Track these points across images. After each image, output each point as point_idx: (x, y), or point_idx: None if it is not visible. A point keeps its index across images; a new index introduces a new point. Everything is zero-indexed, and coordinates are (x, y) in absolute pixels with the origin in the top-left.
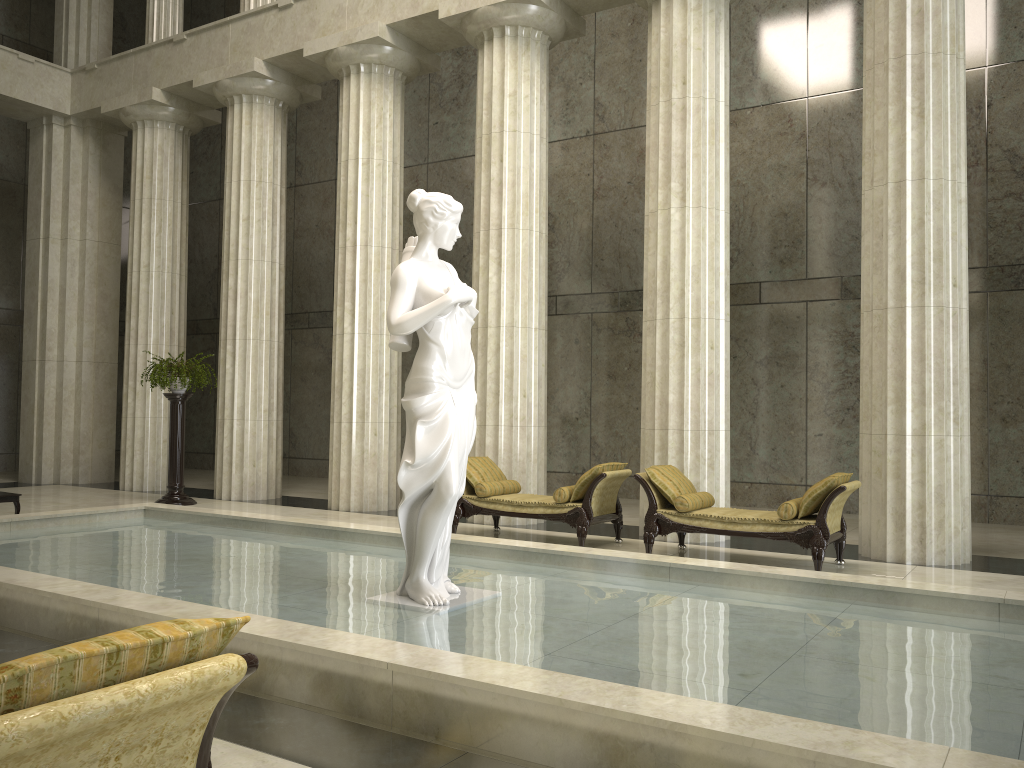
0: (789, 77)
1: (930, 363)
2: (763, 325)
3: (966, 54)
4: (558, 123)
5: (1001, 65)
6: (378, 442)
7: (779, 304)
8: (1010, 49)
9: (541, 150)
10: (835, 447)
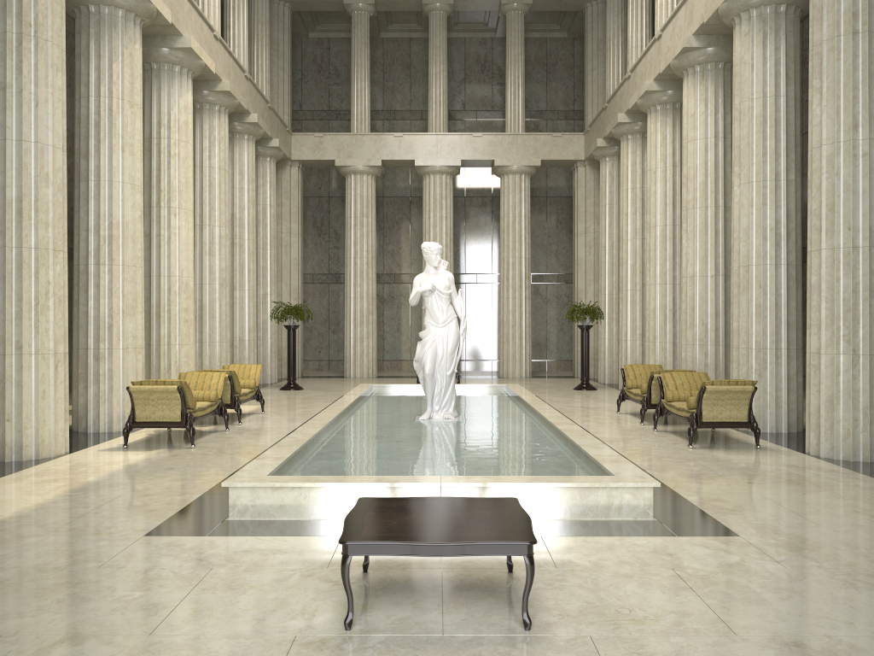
0: None
1: (826, 295)
2: None
3: None
4: None
5: None
6: (664, 355)
7: None
8: None
9: (719, 147)
10: None
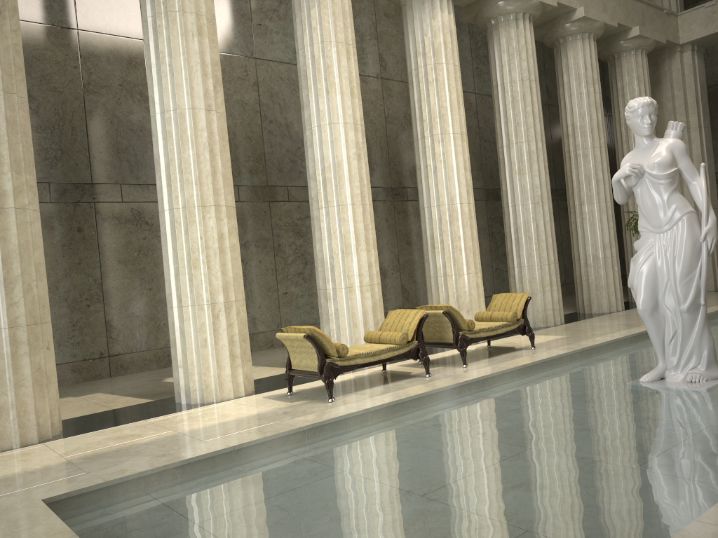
0: None
1: None
2: None
3: None
4: None
5: None
6: None
7: None
8: None
9: None
10: None
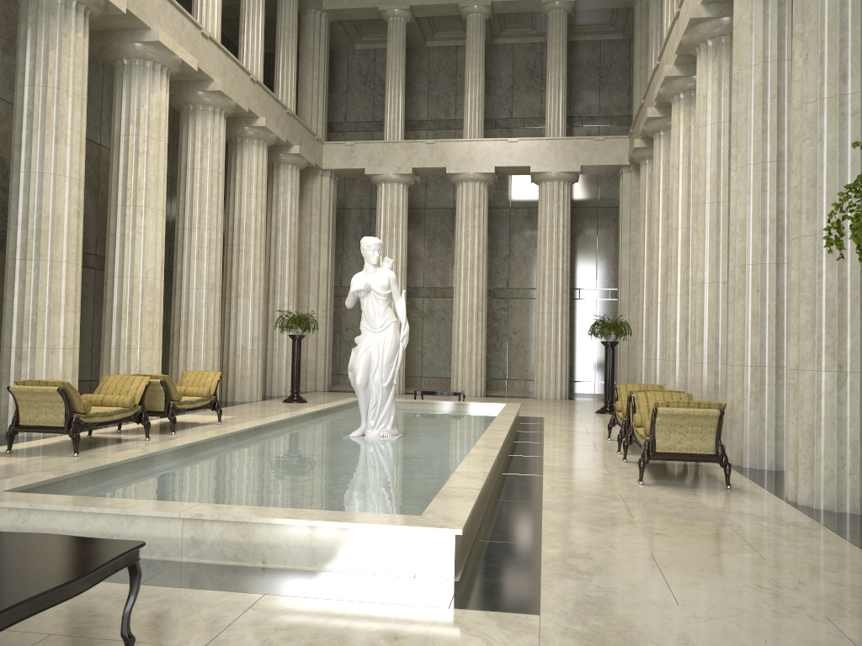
0: None
1: (807, 295)
2: None
3: None
4: None
5: None
6: (685, 376)
7: None
8: None
9: None
10: None
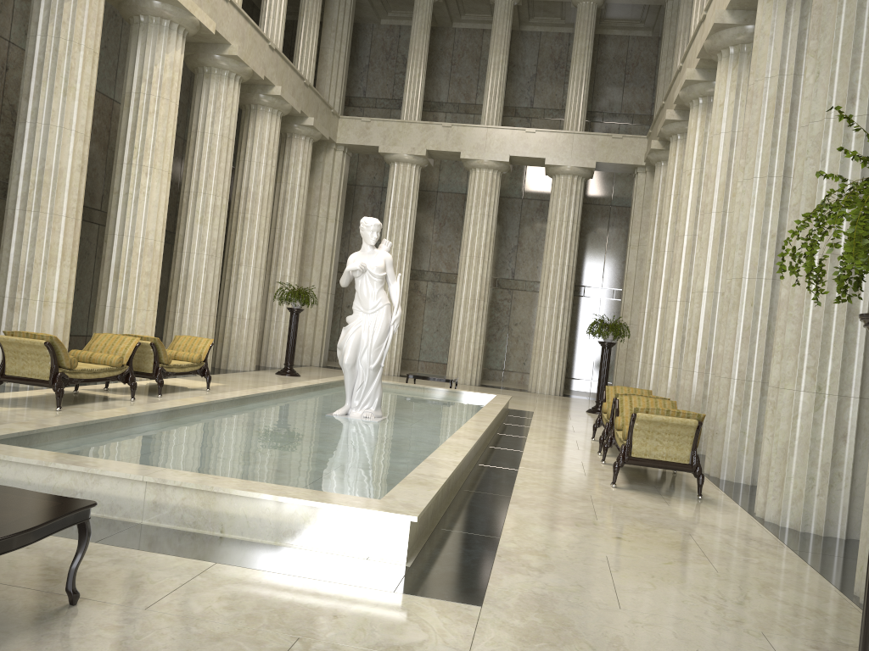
0: None
1: (795, 314)
2: None
3: None
4: None
5: None
6: (677, 383)
7: None
8: None
9: None
10: None
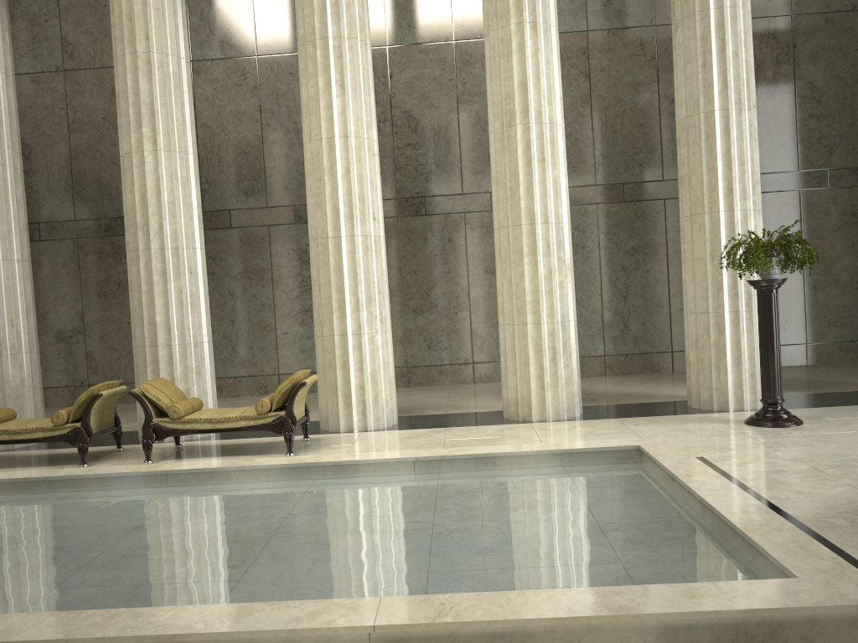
0: (241, 37)
1: (361, 279)
2: (235, 246)
3: (373, 35)
4: (26, 56)
5: (397, 46)
6: None
7: (247, 228)
8: (402, 35)
9: (8, 87)
10: (299, 342)
